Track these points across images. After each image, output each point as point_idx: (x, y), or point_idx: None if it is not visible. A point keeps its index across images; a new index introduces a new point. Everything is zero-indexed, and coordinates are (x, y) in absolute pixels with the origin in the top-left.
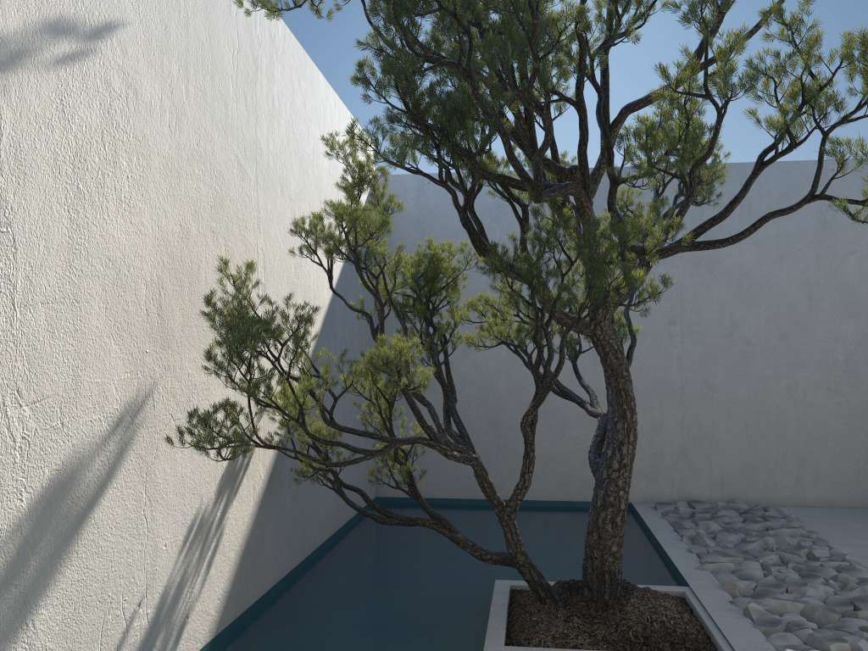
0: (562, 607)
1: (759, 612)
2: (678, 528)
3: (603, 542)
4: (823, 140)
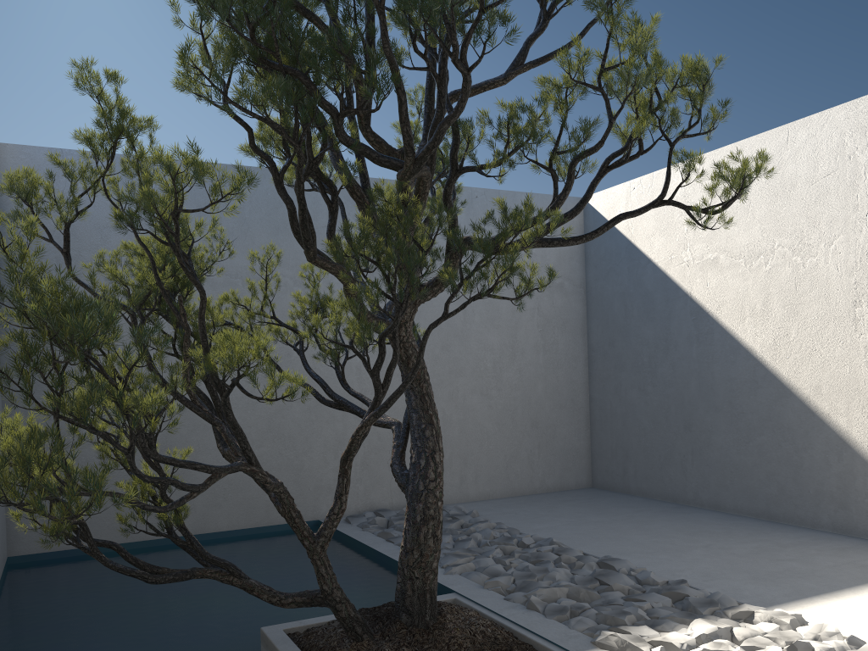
0: (382, 640)
1: (541, 603)
2: (391, 538)
3: (426, 560)
4: (671, 150)
